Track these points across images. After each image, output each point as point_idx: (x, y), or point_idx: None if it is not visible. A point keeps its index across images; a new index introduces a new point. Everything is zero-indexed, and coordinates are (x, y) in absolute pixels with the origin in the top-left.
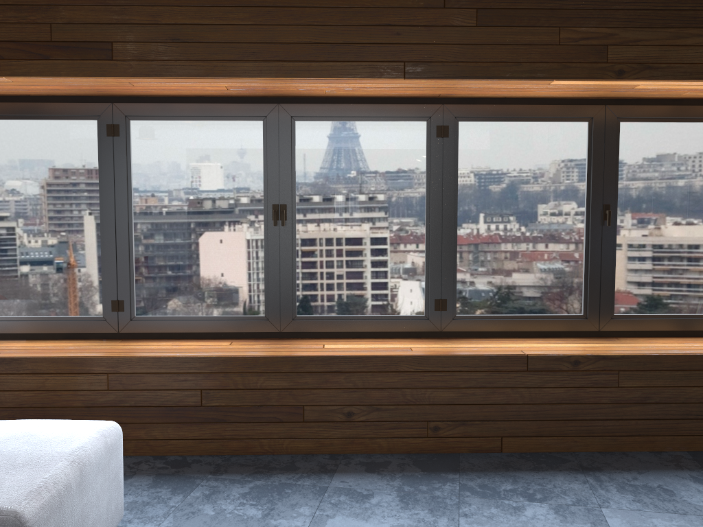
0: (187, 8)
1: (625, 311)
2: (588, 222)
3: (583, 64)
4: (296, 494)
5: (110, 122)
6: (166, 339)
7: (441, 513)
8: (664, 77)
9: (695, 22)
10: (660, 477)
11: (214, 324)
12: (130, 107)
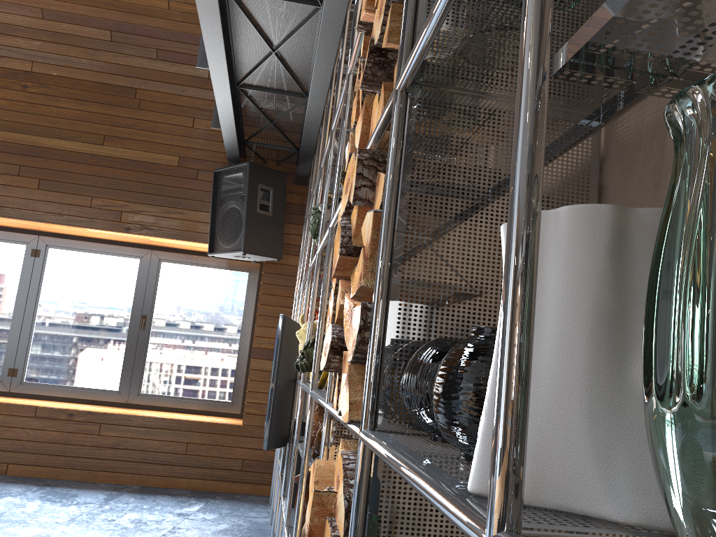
0: None
1: (150, 391)
2: (130, 326)
3: (104, 221)
4: None
5: None
6: None
7: None
8: (156, 235)
9: (180, 205)
10: (87, 491)
11: None
12: None
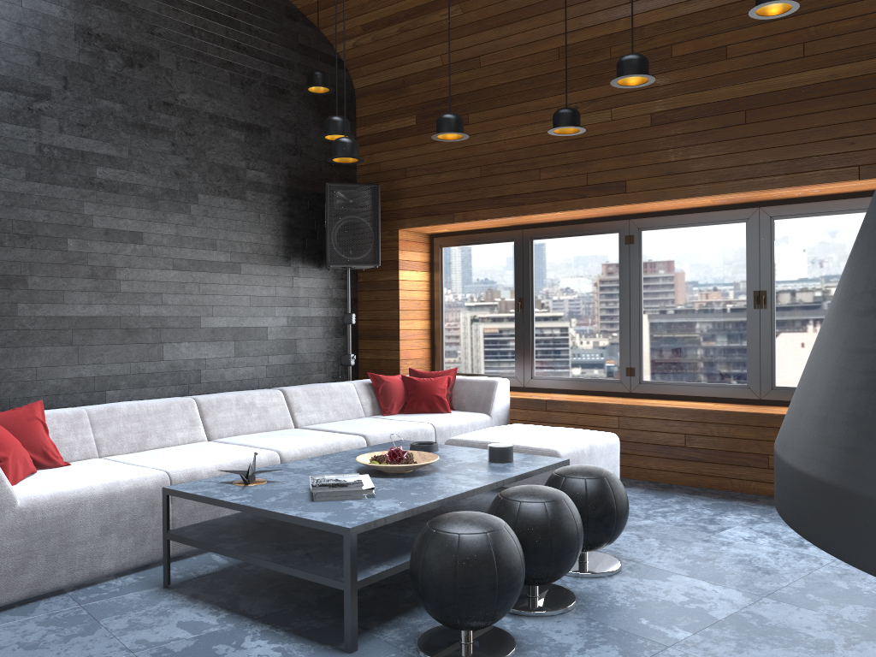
0: (677, 149)
1: None
2: None
3: None
4: (745, 510)
5: (627, 234)
6: (665, 399)
7: None
8: None
9: None
10: None
11: (703, 389)
12: (641, 221)
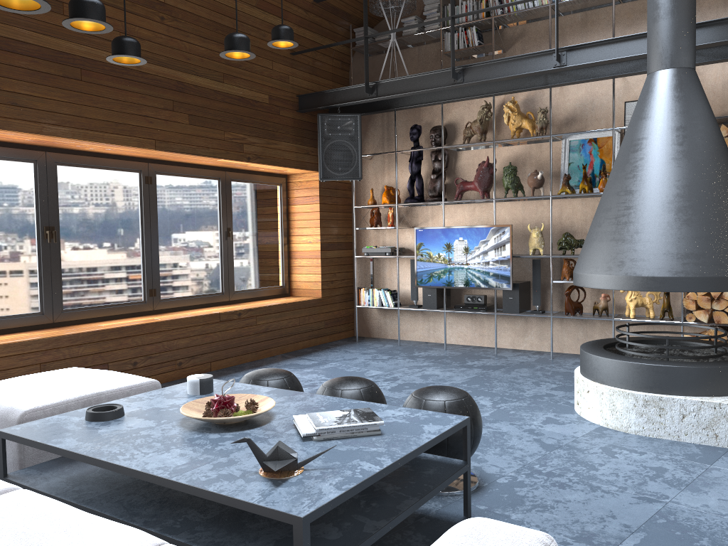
0: (22, 82)
1: (239, 288)
2: (221, 238)
3: (235, 152)
4: None
5: None
6: None
7: None
8: (265, 163)
9: (274, 137)
10: (287, 361)
11: (2, 322)
12: None
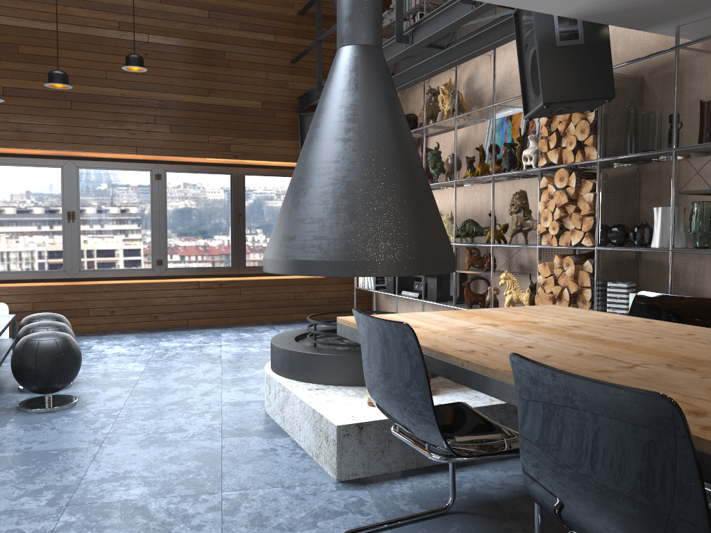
0: (24, 115)
1: (251, 264)
2: (232, 222)
3: (219, 152)
4: (88, 339)
5: None
6: (4, 283)
7: (155, 338)
8: (255, 159)
9: (267, 137)
10: (253, 327)
11: (34, 274)
12: None
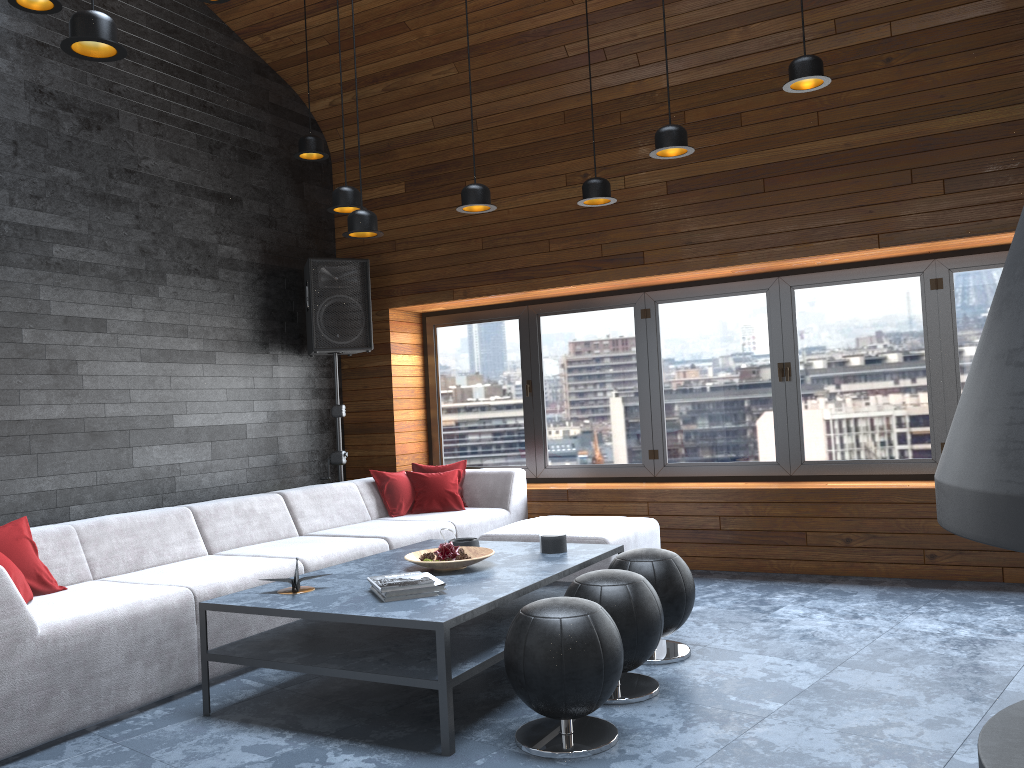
0: (696, 218)
1: None
2: None
3: None
4: (791, 589)
5: (643, 307)
6: (692, 482)
7: (909, 603)
8: None
9: None
10: None
11: (732, 468)
12: (657, 294)
